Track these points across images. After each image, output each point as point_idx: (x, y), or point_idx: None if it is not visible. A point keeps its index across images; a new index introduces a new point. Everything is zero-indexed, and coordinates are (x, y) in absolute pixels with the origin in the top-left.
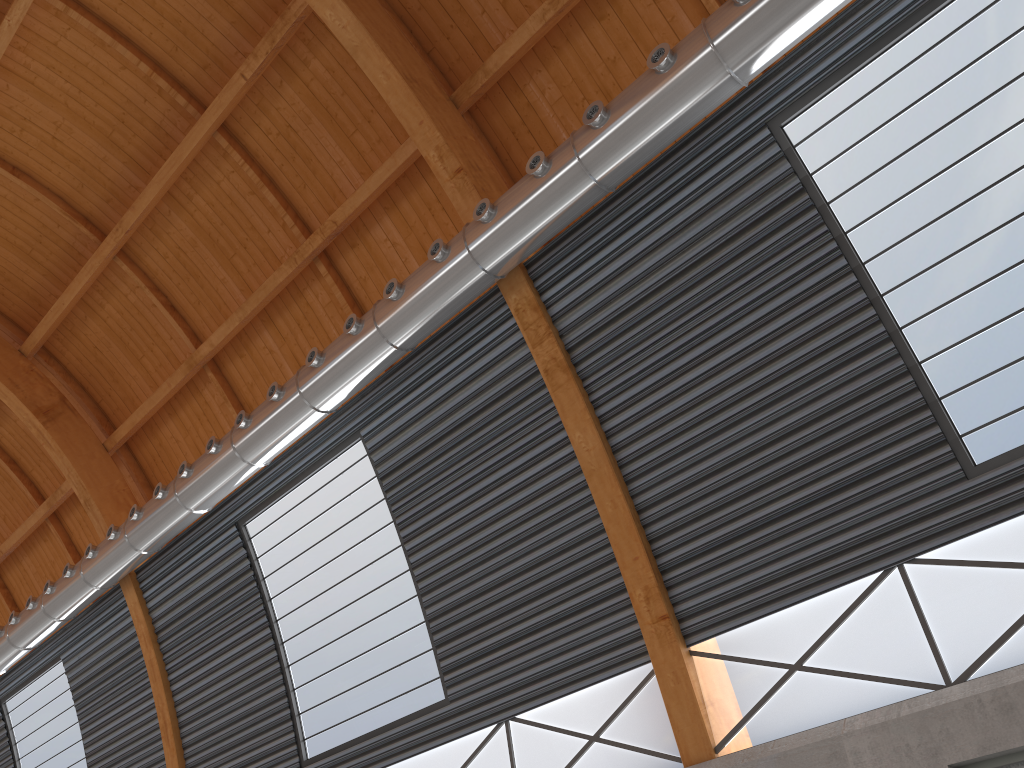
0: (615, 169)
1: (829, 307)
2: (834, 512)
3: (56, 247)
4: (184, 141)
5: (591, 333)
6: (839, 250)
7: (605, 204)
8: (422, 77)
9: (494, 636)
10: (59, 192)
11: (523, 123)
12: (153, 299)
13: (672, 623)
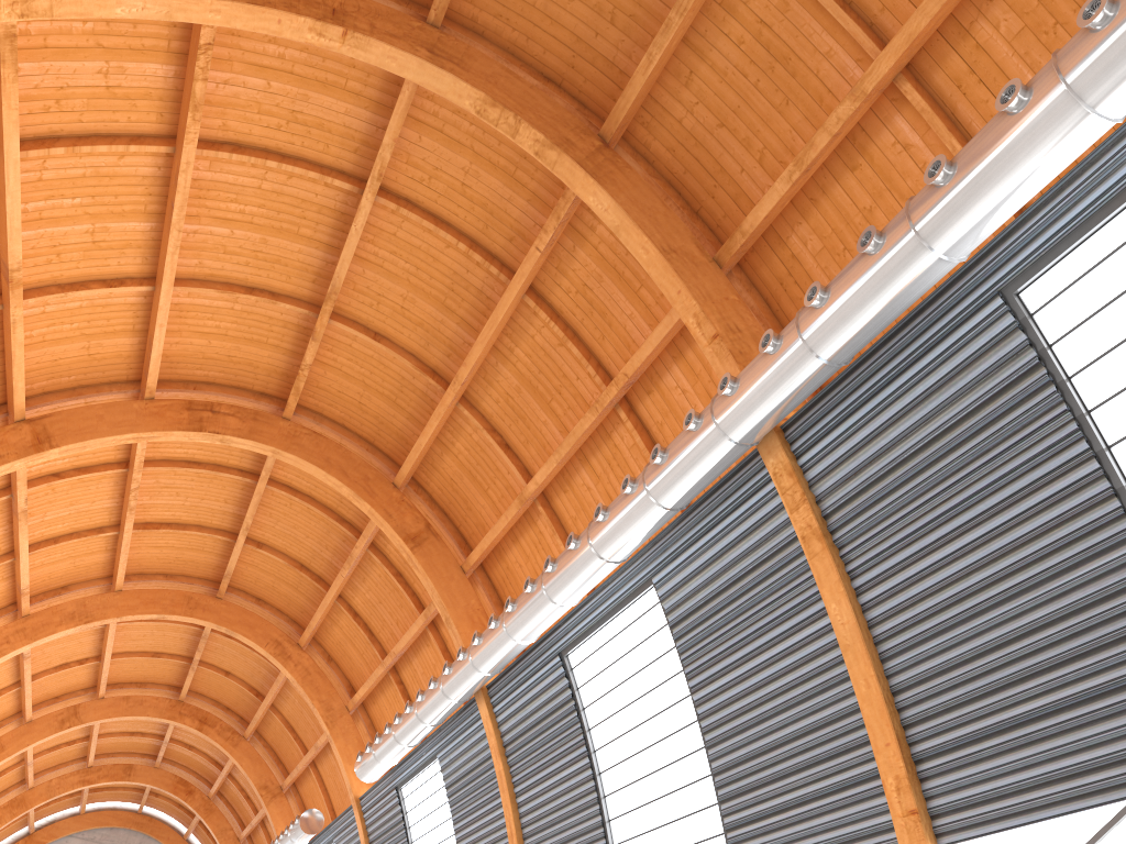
0: (839, 347)
1: (1071, 494)
2: (1080, 724)
3: (414, 395)
4: (497, 306)
5: (844, 501)
6: (1080, 432)
7: (850, 370)
8: (682, 244)
9: (768, 801)
10: (411, 350)
11: (789, 274)
12: (490, 439)
13: (921, 819)
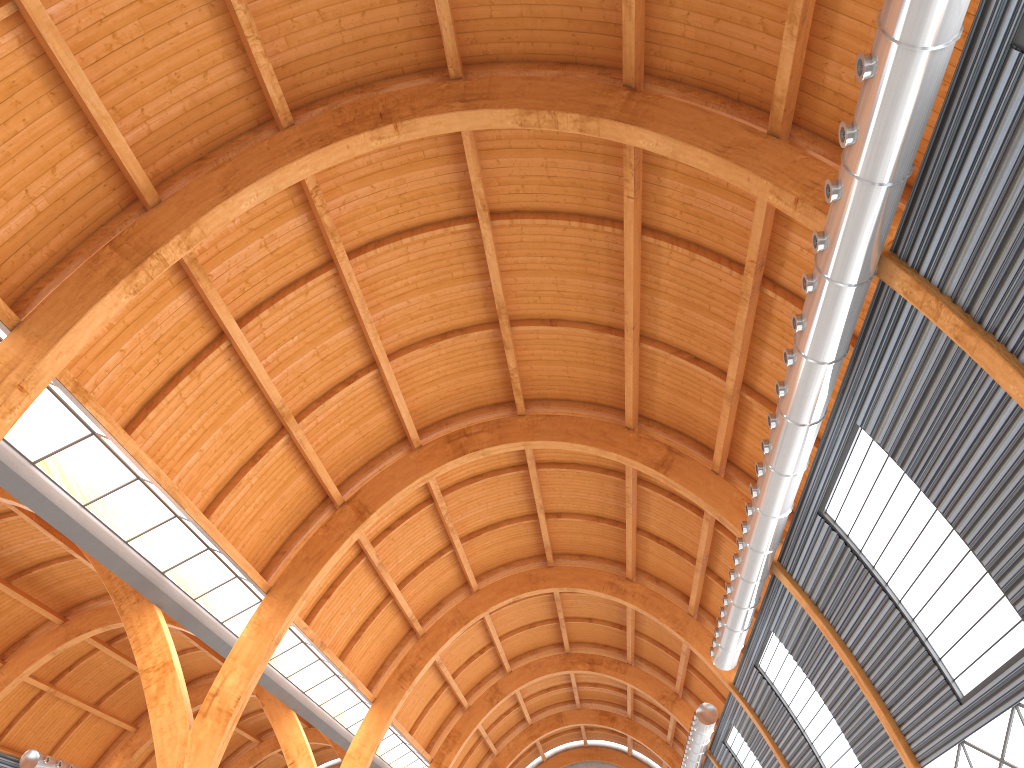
0: (890, 167)
1: None
2: None
3: (605, 352)
4: (625, 256)
5: (976, 291)
6: None
7: (921, 176)
8: (734, 136)
9: None
10: (583, 320)
11: (841, 110)
12: (679, 360)
13: None
